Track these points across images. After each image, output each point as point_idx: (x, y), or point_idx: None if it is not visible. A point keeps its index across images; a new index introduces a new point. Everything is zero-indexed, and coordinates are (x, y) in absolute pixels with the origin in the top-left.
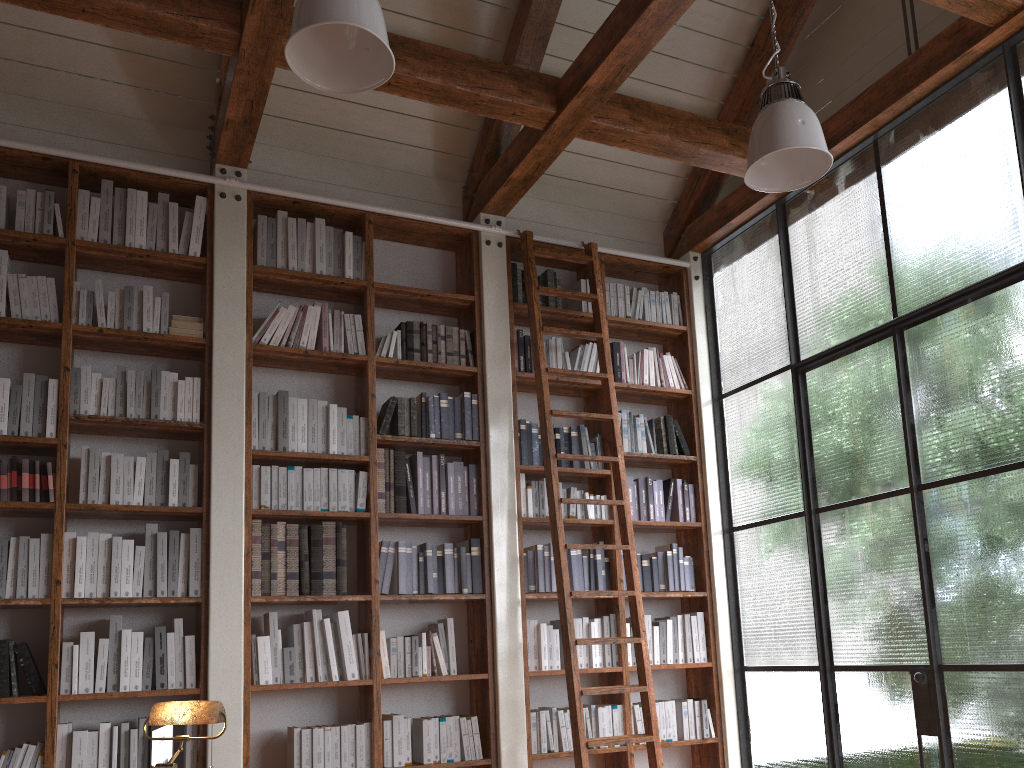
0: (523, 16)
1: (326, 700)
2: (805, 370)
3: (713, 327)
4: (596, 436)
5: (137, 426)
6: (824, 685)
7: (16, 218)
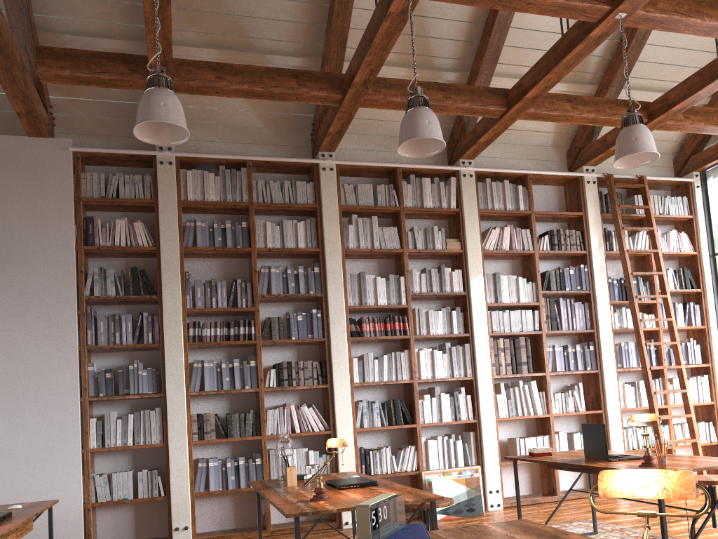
0: (617, 63)
1: (521, 425)
2: None
3: (708, 214)
4: (646, 282)
5: (436, 296)
6: None
7: (378, 199)
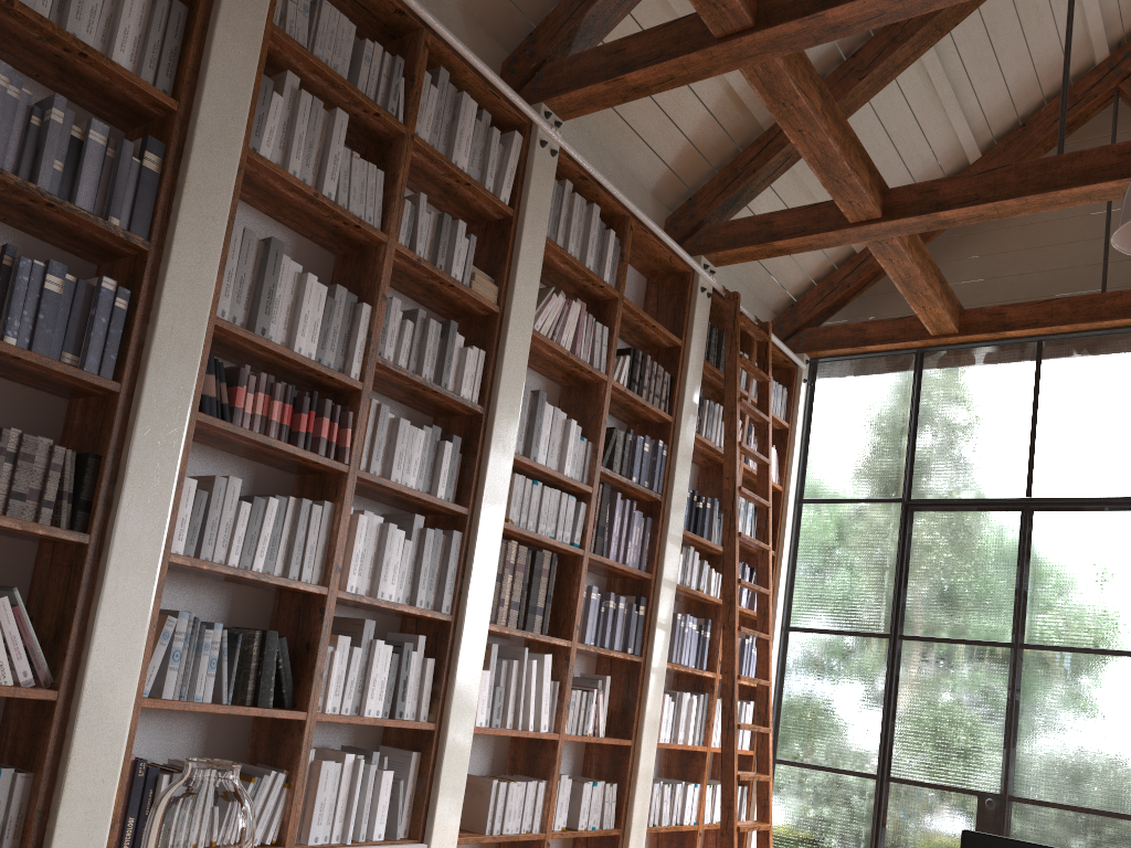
0: (834, 93)
1: (485, 746)
2: (914, 509)
3: (806, 432)
4: (720, 512)
5: (421, 390)
6: (878, 792)
7: (360, 75)
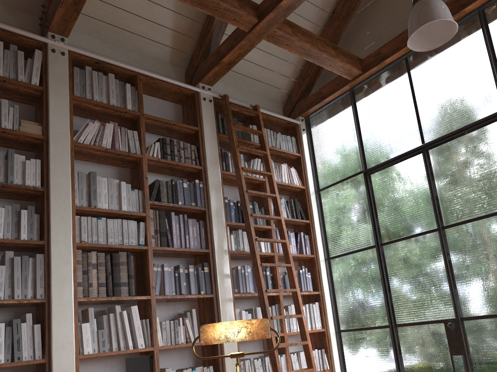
0: None
1: (120, 363)
2: (370, 173)
3: (313, 155)
4: (261, 208)
5: None
6: (392, 335)
7: None
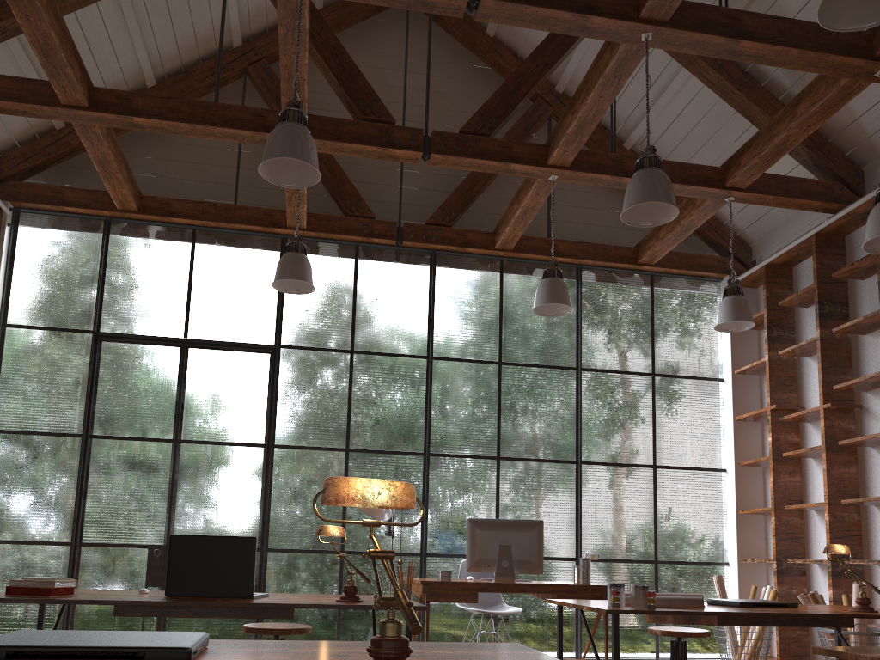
0: None
1: None
2: (103, 339)
3: (10, 268)
4: None
5: None
6: (73, 555)
7: None
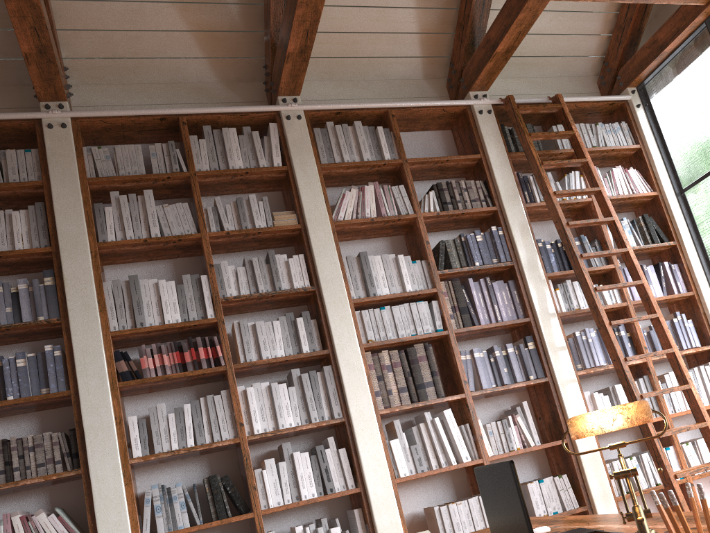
0: None
1: (444, 483)
2: None
3: (661, 140)
4: (594, 242)
5: (267, 299)
6: None
7: (152, 165)
